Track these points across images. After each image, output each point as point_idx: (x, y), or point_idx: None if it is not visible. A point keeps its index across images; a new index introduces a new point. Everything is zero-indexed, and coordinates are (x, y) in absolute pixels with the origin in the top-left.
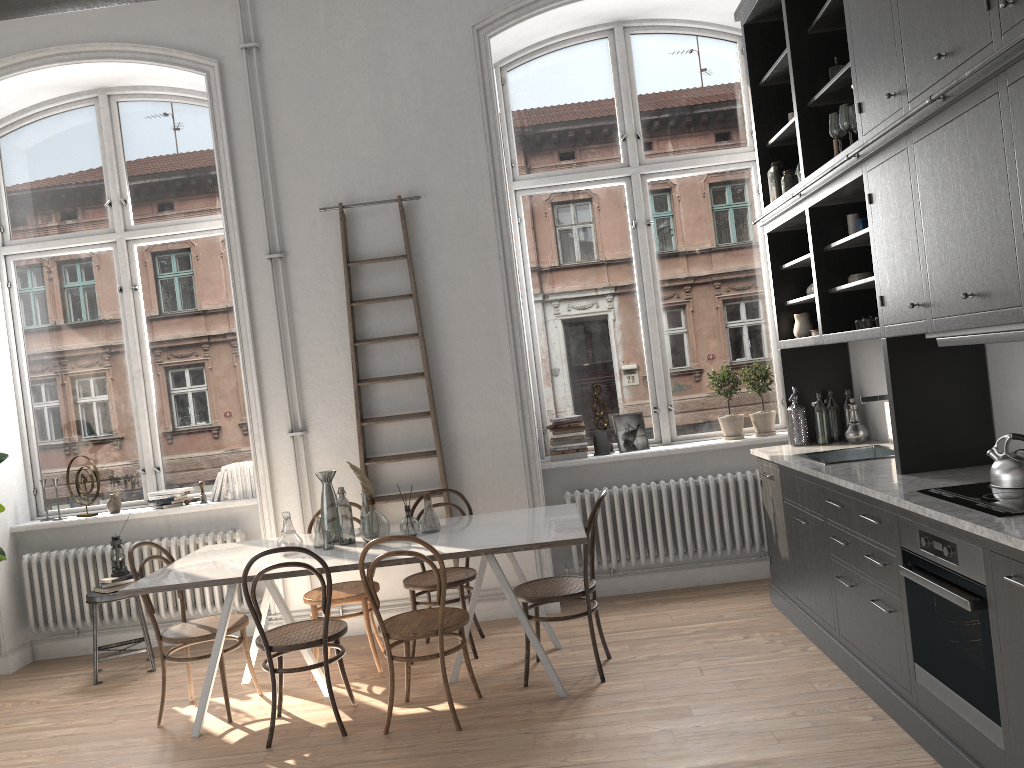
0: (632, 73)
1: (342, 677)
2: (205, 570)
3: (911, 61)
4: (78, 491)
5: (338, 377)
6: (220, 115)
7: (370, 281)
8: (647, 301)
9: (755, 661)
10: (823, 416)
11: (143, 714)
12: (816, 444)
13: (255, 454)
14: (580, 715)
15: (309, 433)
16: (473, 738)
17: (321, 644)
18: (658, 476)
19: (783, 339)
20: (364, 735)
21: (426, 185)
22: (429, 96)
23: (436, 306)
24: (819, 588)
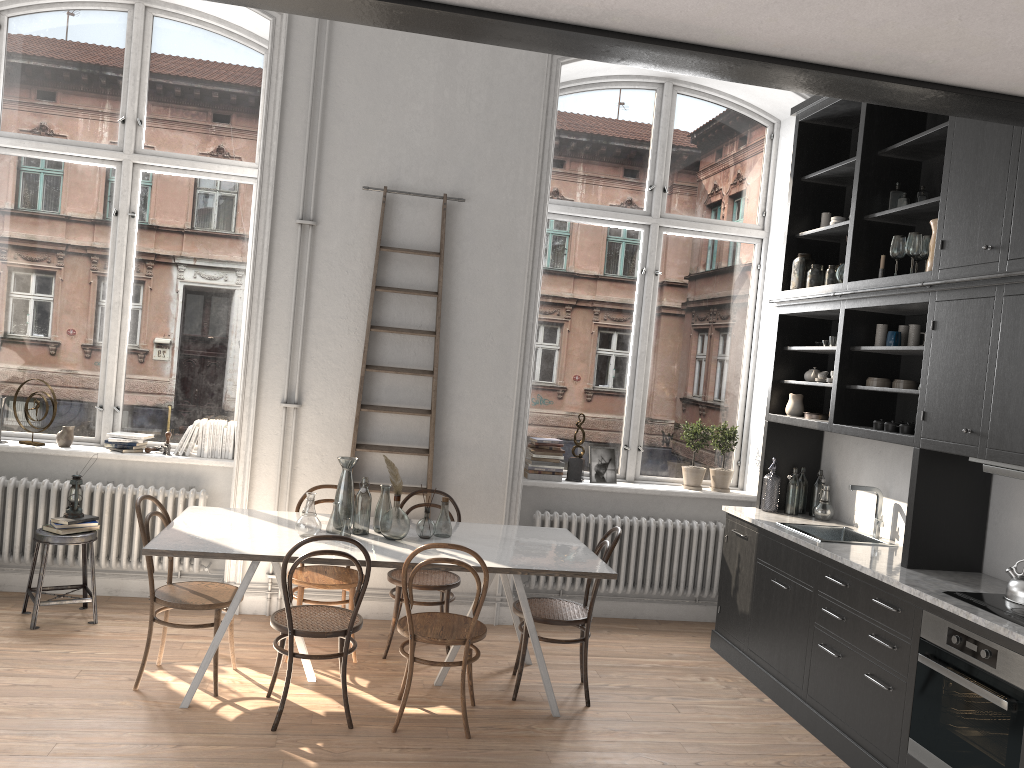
0: (671, 130)
1: (340, 667)
2: (224, 539)
3: (1021, 227)
4: (26, 416)
5: (344, 357)
6: (279, 65)
7: (396, 270)
8: (640, 345)
9: (721, 705)
10: (796, 490)
11: (109, 673)
12: (783, 513)
13: (242, 417)
14: (581, 738)
15: (302, 407)
16: (486, 748)
17: (344, 635)
18: (620, 511)
19: (772, 412)
20: (371, 730)
21: (471, 189)
22: (493, 104)
23: (456, 309)
24: (788, 648)
